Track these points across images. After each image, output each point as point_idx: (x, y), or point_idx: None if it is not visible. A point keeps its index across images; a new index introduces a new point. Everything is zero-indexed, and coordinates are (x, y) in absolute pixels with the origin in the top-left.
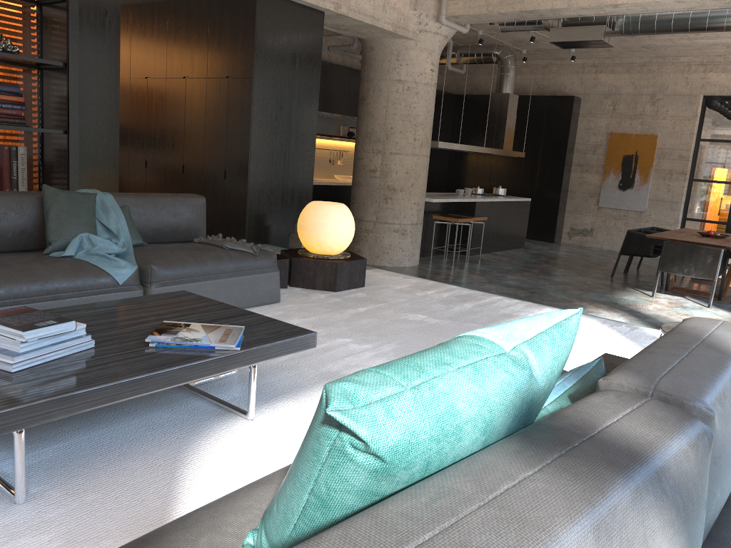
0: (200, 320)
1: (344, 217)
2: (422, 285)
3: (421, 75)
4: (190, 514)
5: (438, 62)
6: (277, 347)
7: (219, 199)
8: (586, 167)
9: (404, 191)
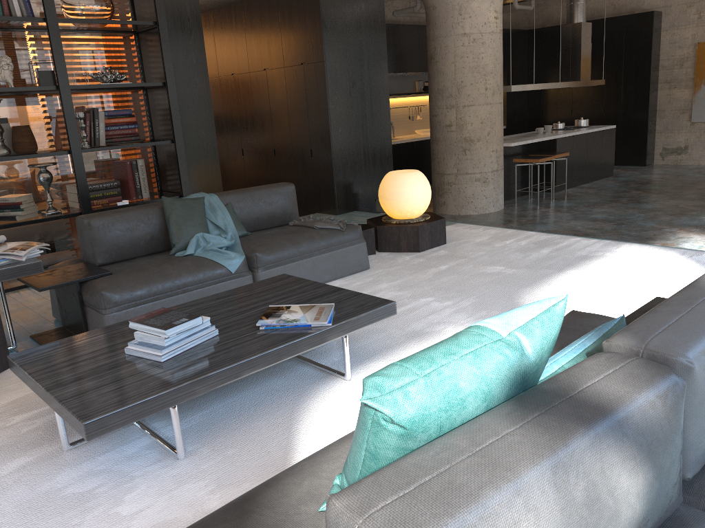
0: (298, 301)
1: (419, 183)
2: (502, 235)
3: (485, 24)
4: (297, 464)
5: (501, 8)
6: (362, 318)
7: (309, 176)
8: (674, 83)
9: (481, 141)
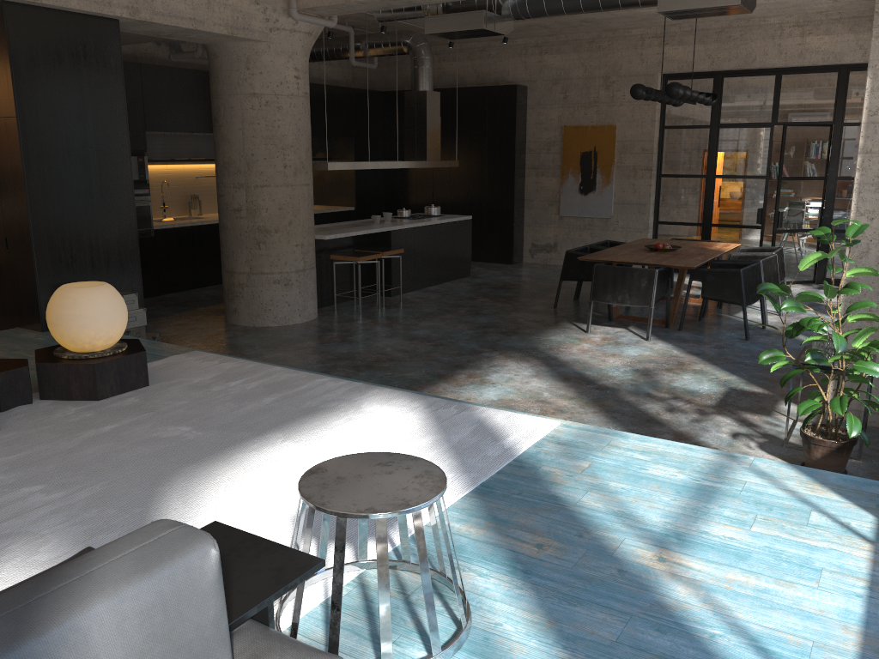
0: None
1: (102, 302)
2: (235, 372)
3: (282, 85)
4: None
5: (306, 65)
6: None
7: (5, 274)
8: (541, 169)
9: (280, 232)
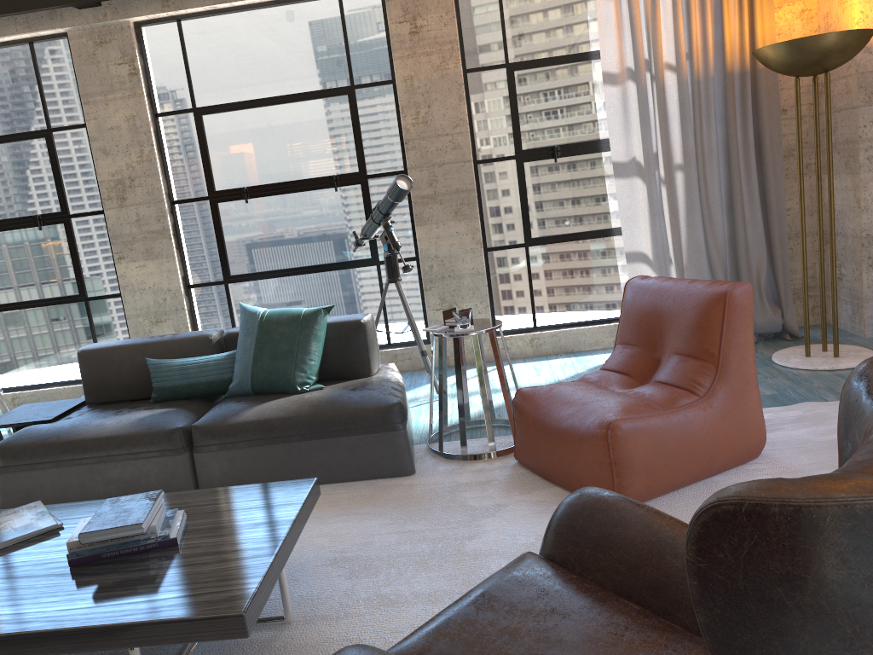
0: None
1: None
2: None
3: None
4: (293, 410)
5: None
6: None
7: None
8: None
9: None
